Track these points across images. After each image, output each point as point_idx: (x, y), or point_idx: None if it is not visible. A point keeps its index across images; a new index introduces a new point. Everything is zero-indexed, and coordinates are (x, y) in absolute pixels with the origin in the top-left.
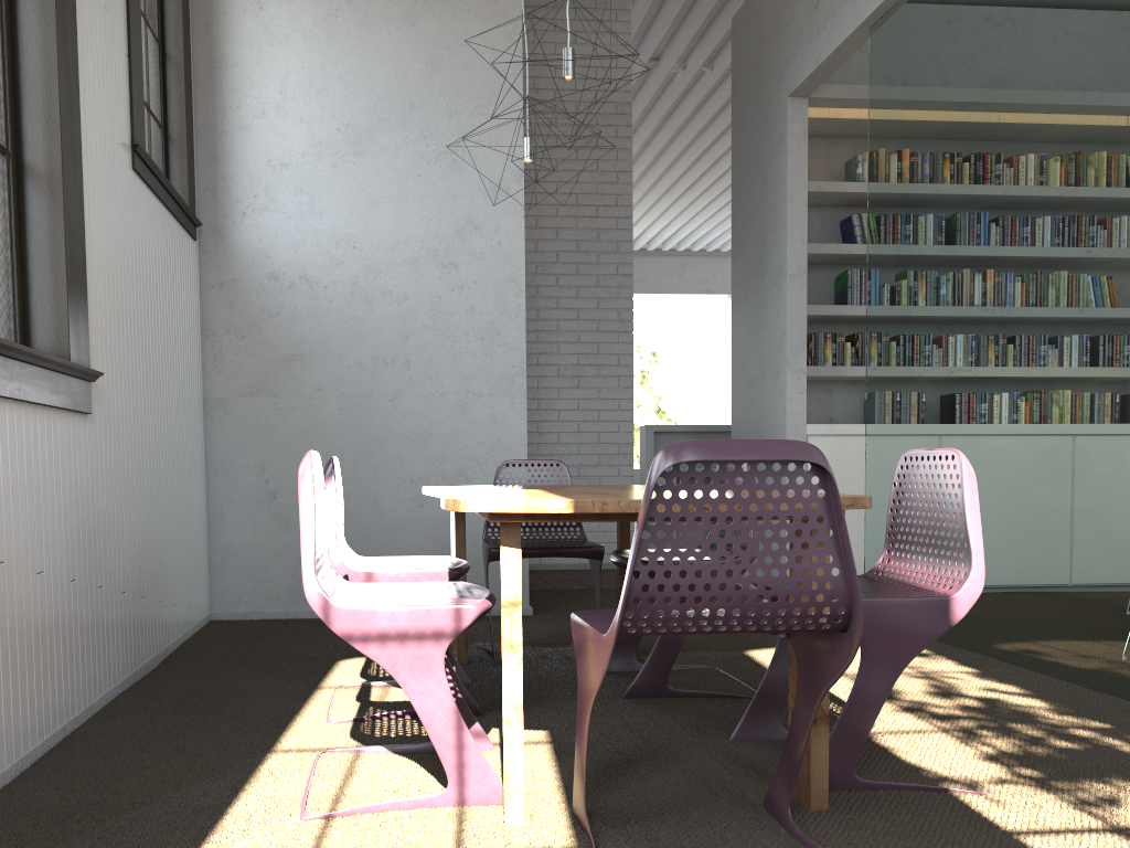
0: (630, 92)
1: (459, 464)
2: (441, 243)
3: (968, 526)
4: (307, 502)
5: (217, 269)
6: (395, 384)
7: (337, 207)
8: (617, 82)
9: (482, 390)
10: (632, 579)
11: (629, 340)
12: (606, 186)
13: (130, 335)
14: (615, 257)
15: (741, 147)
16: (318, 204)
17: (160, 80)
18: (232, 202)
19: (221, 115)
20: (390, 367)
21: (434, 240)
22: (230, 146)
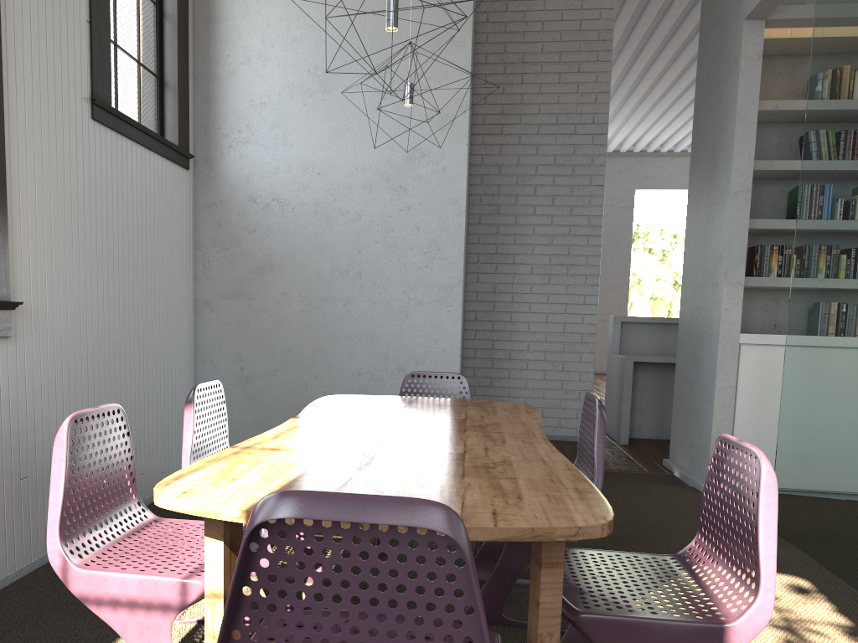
0: (612, 19)
1: (400, 361)
2: (393, 169)
3: (759, 544)
4: (58, 466)
5: (208, 193)
6: (348, 291)
7: (305, 138)
8: (601, 11)
9: (423, 298)
10: (231, 639)
11: (597, 243)
12: (584, 106)
13: (82, 261)
14: (589, 170)
15: (703, 68)
16: (290, 137)
17: (157, 36)
18: (221, 137)
19: (214, 63)
20: (344, 276)
21: (386, 166)
22: (220, 89)
